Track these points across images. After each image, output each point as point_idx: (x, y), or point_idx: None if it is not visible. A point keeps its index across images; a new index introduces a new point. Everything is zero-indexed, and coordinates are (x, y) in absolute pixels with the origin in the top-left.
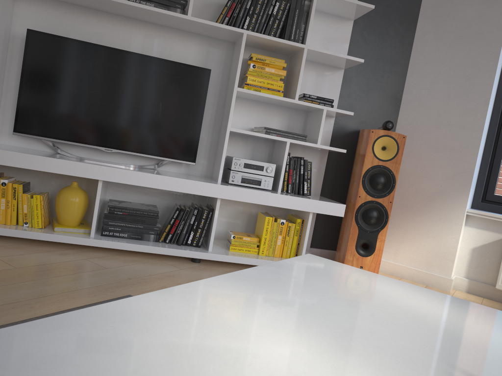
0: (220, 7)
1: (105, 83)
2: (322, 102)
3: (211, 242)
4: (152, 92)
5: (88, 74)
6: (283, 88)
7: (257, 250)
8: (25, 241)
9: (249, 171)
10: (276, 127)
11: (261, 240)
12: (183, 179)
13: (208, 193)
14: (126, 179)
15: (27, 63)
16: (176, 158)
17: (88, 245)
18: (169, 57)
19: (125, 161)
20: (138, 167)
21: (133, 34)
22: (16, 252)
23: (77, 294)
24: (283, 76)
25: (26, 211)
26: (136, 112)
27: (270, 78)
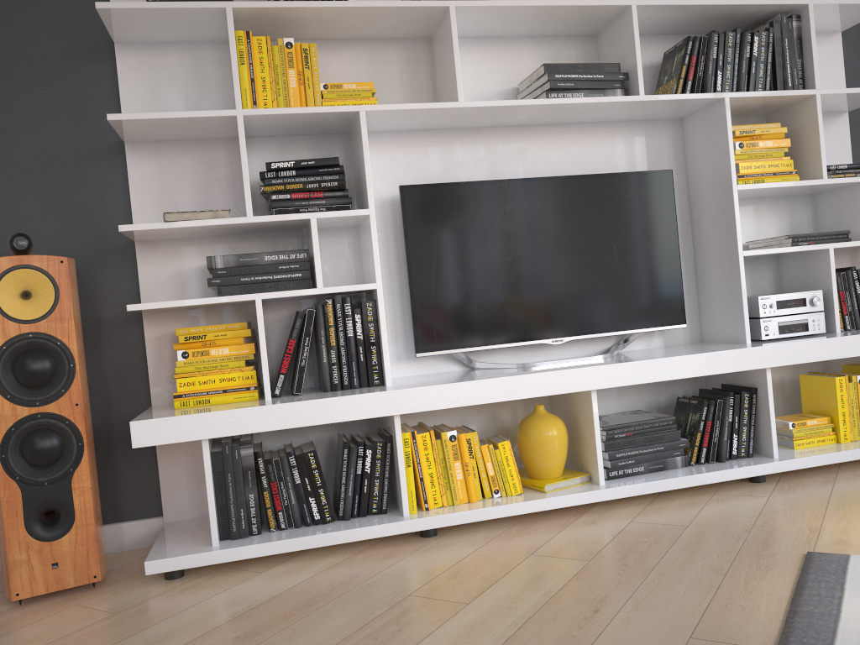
0: (646, 69)
1: (527, 237)
2: (857, 171)
3: (773, 443)
4: (597, 230)
5: (500, 229)
6: (793, 167)
7: (833, 436)
8: (503, 521)
9: (786, 311)
10: (773, 232)
11: (837, 417)
12: (717, 353)
13: (757, 363)
14: (636, 377)
15: (411, 239)
16: (657, 325)
17: (607, 500)
18: (593, 169)
19: (570, 353)
20: (613, 355)
21: (534, 149)
22: (536, 540)
23: (745, 572)
24: (785, 148)
25: (492, 472)
26: (581, 269)
27: (769, 156)
